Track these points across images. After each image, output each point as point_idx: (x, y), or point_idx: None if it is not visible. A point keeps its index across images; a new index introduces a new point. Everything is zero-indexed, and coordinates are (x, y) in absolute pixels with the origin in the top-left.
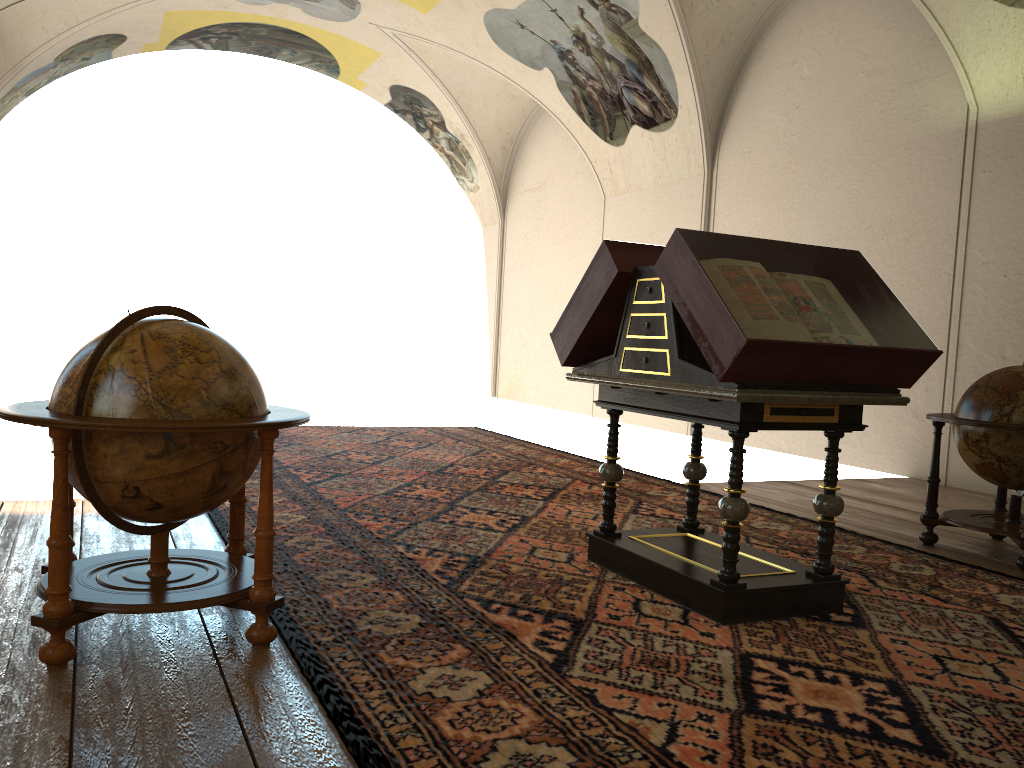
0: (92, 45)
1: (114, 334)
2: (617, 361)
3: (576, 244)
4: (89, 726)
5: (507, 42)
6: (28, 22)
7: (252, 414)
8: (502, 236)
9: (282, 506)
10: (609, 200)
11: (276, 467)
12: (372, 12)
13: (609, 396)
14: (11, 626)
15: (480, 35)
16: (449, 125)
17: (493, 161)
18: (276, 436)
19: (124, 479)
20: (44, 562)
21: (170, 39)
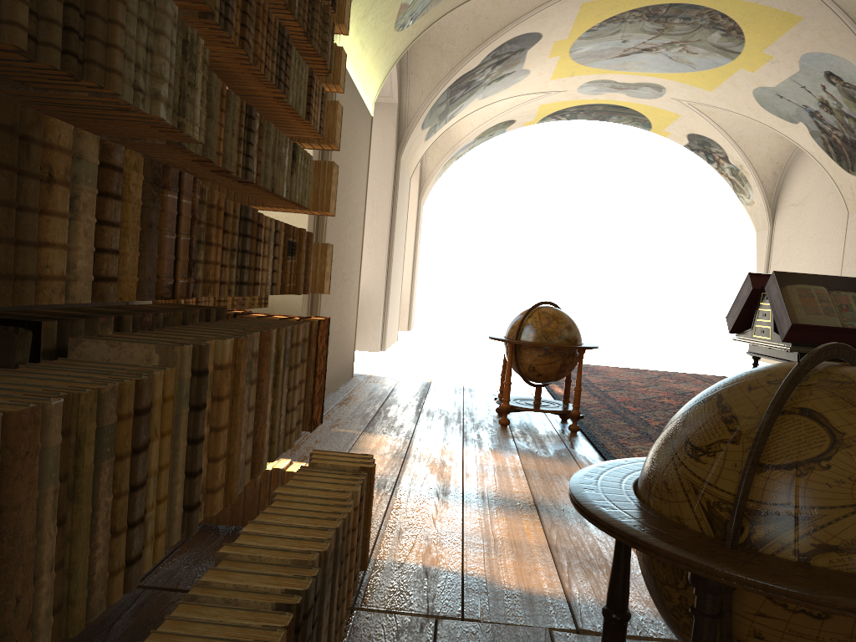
0: (495, 128)
1: (529, 311)
2: (752, 331)
3: (825, 247)
4: (518, 438)
5: (770, 106)
6: (463, 121)
7: (576, 343)
8: (770, 239)
9: (588, 397)
10: (851, 215)
11: (587, 383)
12: (673, 92)
13: (752, 349)
14: (484, 416)
15: (750, 102)
16: (731, 159)
17: (765, 183)
18: (584, 352)
19: (529, 363)
20: (488, 402)
21: (541, 118)
